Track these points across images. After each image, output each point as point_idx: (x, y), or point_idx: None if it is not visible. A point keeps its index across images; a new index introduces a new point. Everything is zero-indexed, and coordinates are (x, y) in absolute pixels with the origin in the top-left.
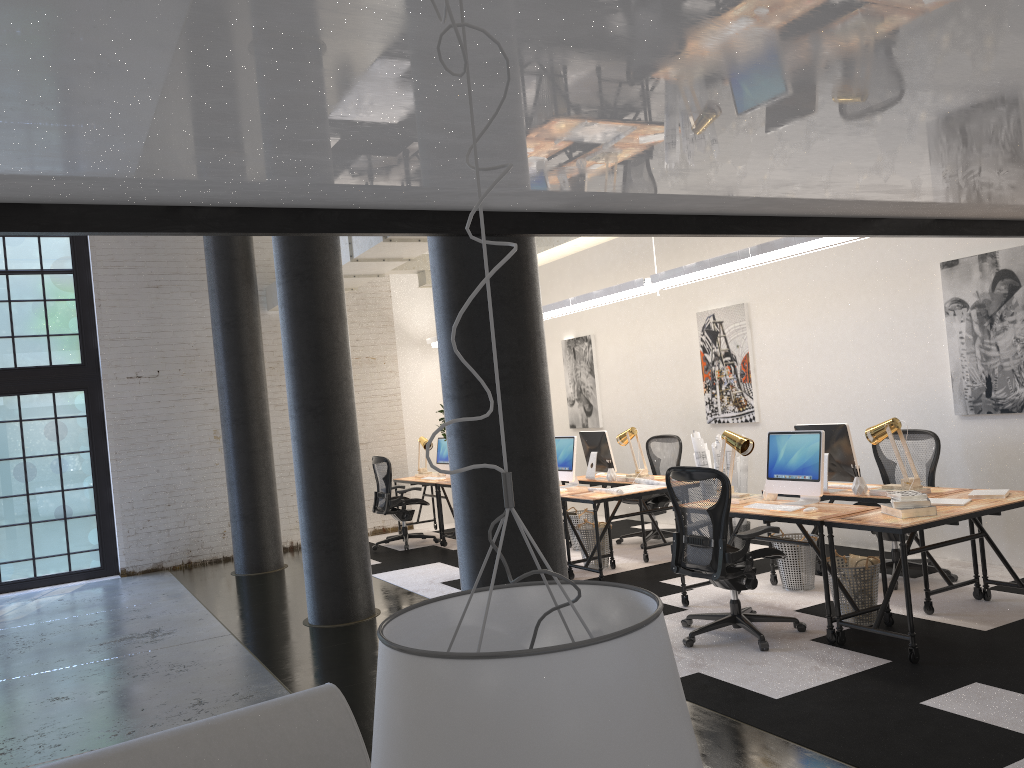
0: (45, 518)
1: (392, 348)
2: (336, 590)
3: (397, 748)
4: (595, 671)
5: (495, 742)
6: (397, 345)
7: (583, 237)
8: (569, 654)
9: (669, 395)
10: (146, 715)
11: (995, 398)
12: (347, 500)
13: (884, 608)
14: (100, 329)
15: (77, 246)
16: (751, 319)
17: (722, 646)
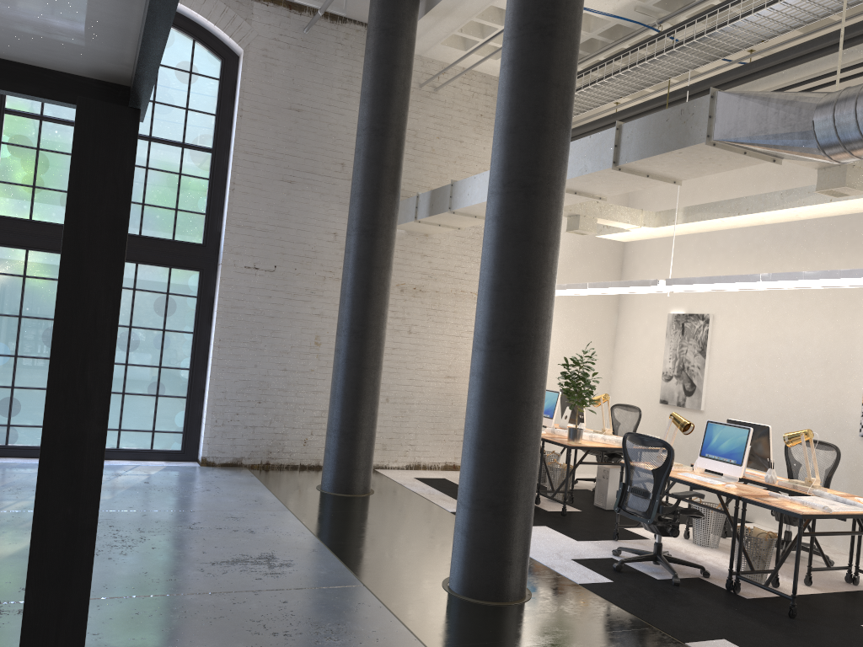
0: (138, 391)
1: None
2: (496, 561)
3: None
4: None
5: None
6: None
7: (787, 210)
8: None
9: (806, 395)
10: None
11: None
12: (527, 459)
13: None
14: (229, 213)
15: (221, 126)
16: None
17: None
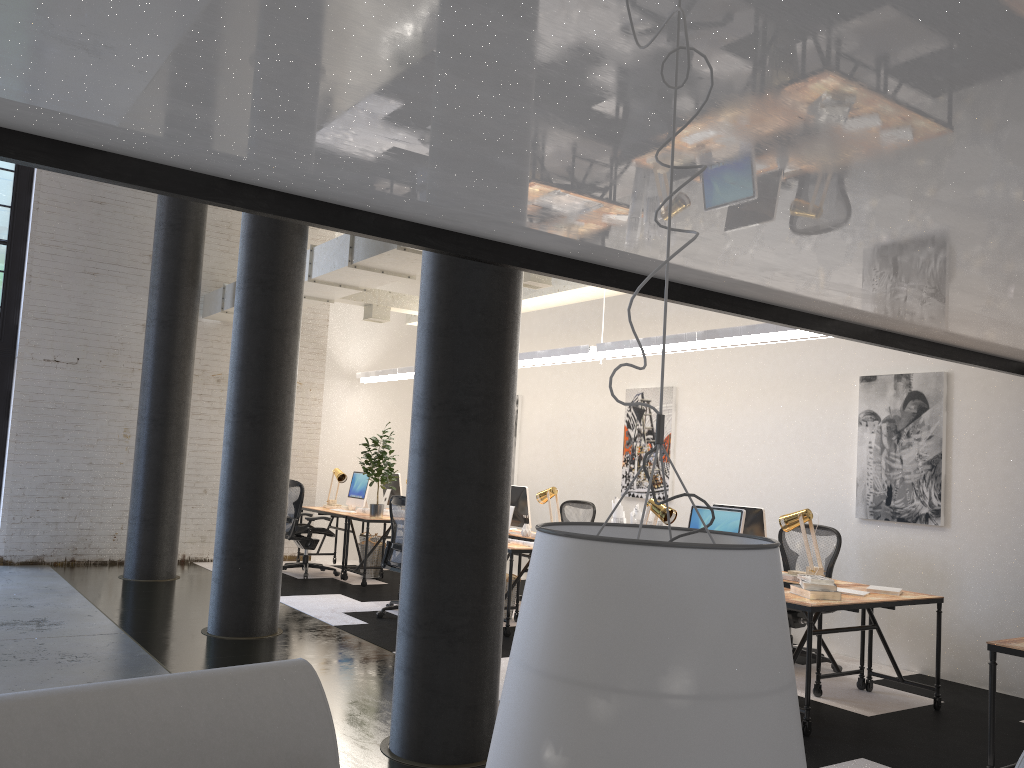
0: None
1: (320, 376)
2: (243, 602)
3: (567, 618)
4: (745, 571)
5: (665, 614)
6: (326, 374)
7: (534, 298)
8: (729, 553)
9: (587, 464)
10: None
11: (894, 507)
12: (270, 513)
13: None
14: (25, 306)
15: (17, 218)
16: (678, 402)
17: None
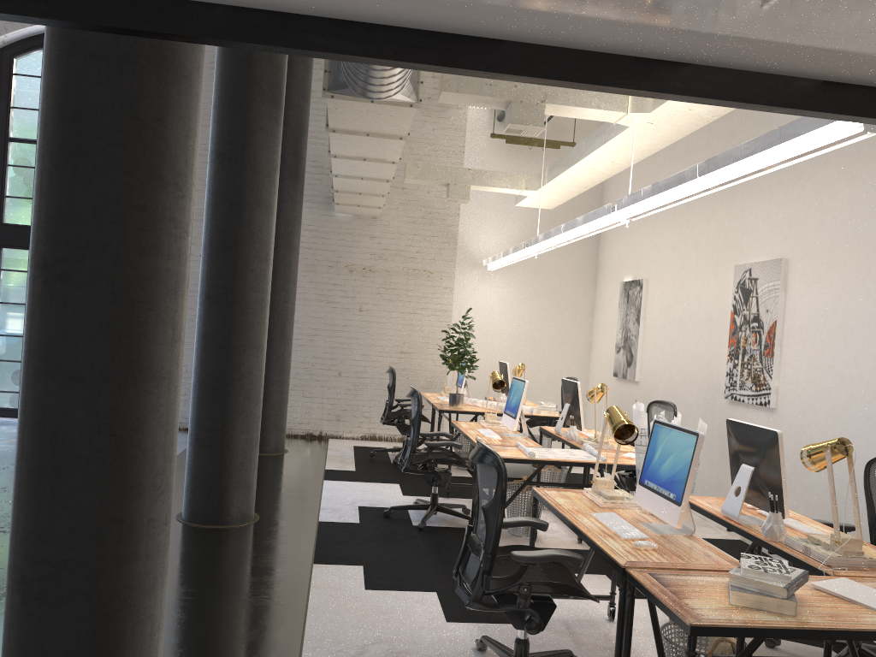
0: None
1: (451, 265)
2: (202, 489)
3: None
4: None
5: None
6: (457, 263)
7: (591, 157)
8: None
9: (697, 358)
10: None
11: None
12: (229, 398)
13: None
14: None
15: None
16: (788, 279)
17: None
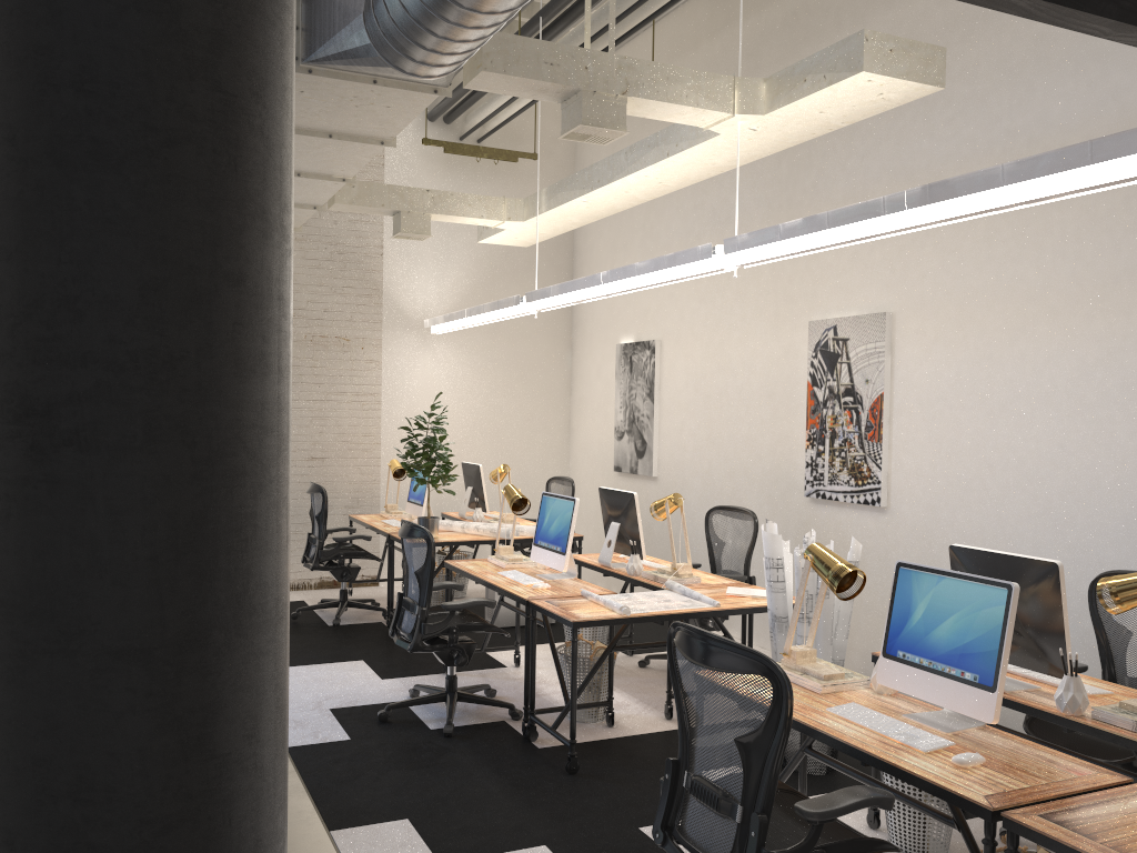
0: None
1: (376, 328)
2: None
3: None
4: None
5: None
6: (384, 325)
7: (635, 176)
8: None
9: (754, 444)
10: None
11: None
12: None
13: None
14: None
15: None
16: (895, 340)
17: None
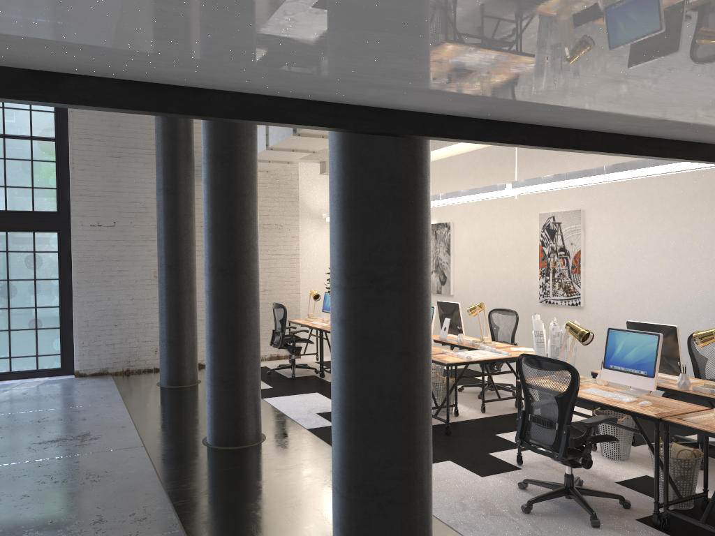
0: (21, 327)
1: (296, 219)
2: (230, 419)
3: None
4: None
5: None
6: (300, 217)
7: (455, 145)
8: None
9: (509, 276)
10: (52, 529)
11: None
12: (245, 346)
13: (712, 505)
14: (72, 186)
15: (59, 120)
16: (585, 223)
17: (556, 516)
